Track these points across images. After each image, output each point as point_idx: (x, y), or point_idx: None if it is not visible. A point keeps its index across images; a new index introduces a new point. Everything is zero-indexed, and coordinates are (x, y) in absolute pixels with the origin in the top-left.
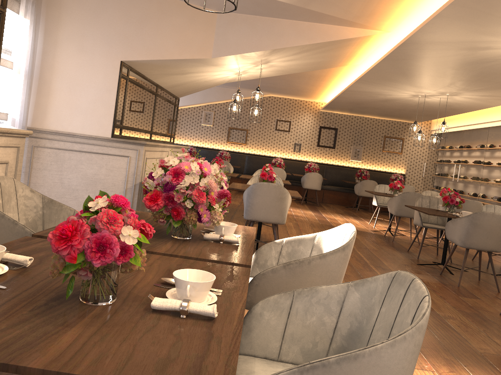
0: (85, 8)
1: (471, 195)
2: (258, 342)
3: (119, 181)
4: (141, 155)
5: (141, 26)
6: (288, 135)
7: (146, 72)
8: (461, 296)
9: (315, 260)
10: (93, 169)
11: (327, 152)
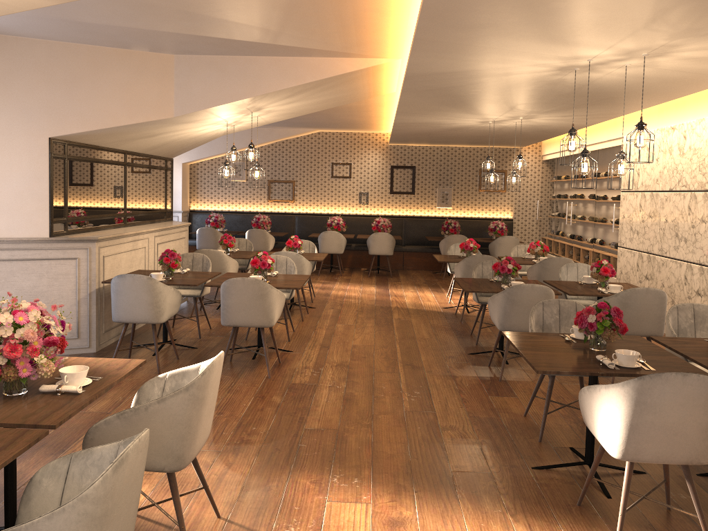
0: None
1: (586, 242)
2: (37, 511)
3: (68, 291)
4: (93, 254)
5: (70, 89)
6: (349, 183)
7: (97, 142)
8: (492, 394)
9: (153, 405)
10: (31, 280)
11: (404, 199)
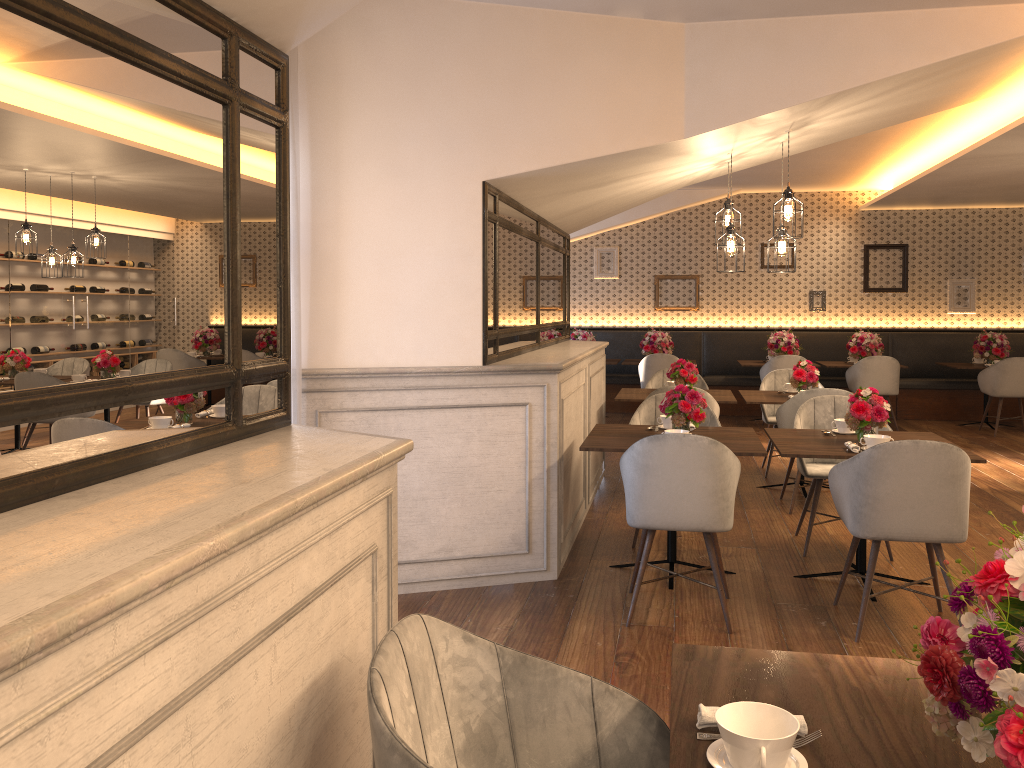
0: (391, 71)
1: None
2: None
3: (513, 466)
4: (553, 397)
5: (517, 91)
6: (792, 276)
7: (525, 196)
8: None
9: None
10: (453, 445)
11: (888, 301)
